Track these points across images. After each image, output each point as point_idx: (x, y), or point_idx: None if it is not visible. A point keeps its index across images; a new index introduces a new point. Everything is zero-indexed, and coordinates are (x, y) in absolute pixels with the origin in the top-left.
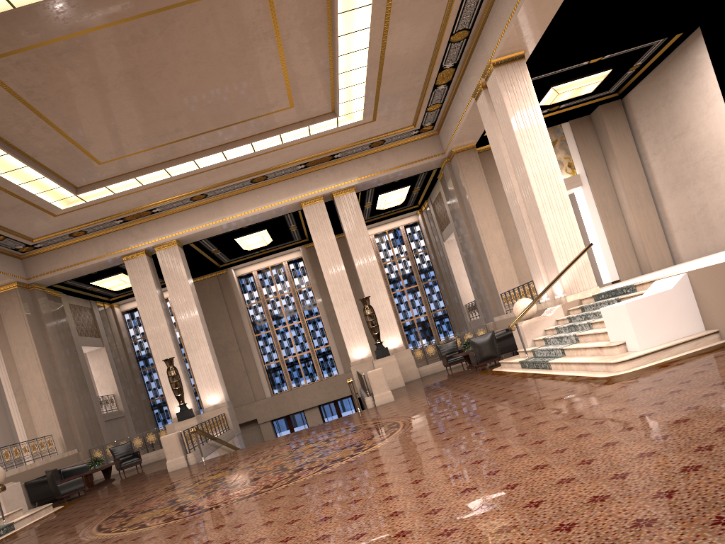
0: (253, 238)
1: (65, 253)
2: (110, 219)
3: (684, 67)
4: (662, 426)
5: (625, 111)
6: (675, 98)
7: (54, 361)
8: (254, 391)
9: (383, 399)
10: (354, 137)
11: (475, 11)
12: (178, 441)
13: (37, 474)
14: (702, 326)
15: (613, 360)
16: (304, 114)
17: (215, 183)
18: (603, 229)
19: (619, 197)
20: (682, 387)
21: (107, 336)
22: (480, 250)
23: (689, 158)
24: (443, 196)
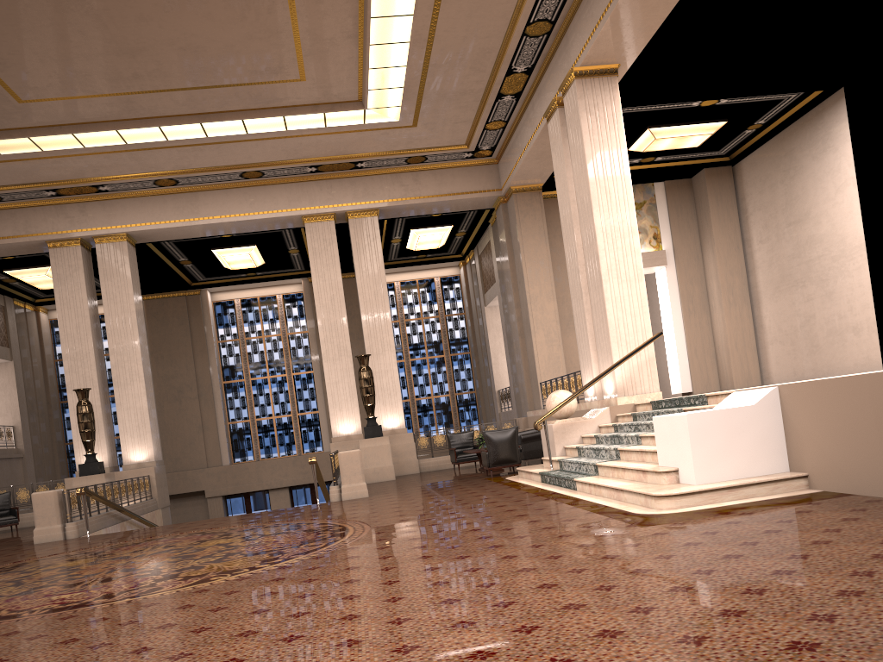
0: (236, 253)
1: None
2: (37, 188)
3: (815, 137)
4: (699, 617)
5: (735, 182)
6: (798, 174)
7: None
8: (208, 454)
9: (353, 493)
10: (386, 144)
11: None
12: (56, 503)
13: None
14: (787, 465)
15: (656, 492)
16: (319, 94)
17: (190, 167)
18: (683, 324)
19: (709, 289)
20: (744, 550)
21: (20, 347)
22: (525, 322)
23: (803, 253)
24: (492, 247)
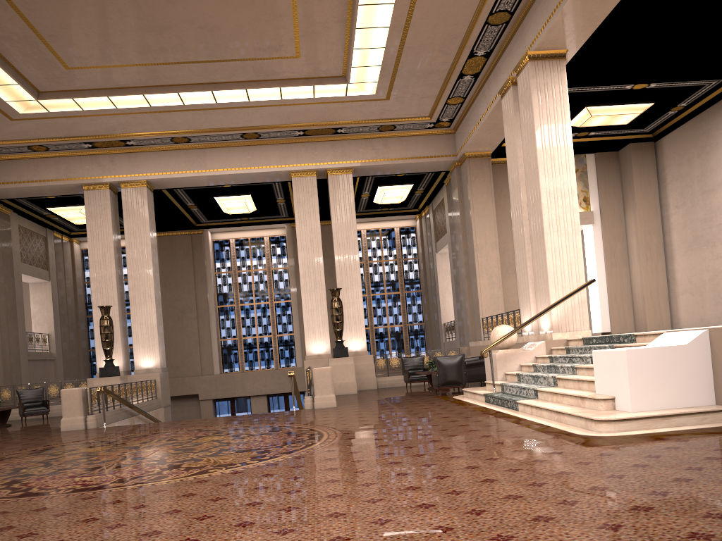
0: (234, 201)
1: (20, 167)
2: (77, 141)
3: None
4: (669, 538)
5: (656, 156)
6: (713, 150)
7: None
8: (203, 364)
9: (324, 403)
10: (362, 114)
11: None
12: (80, 398)
13: None
14: (713, 398)
15: (596, 417)
16: (310, 70)
17: (201, 127)
18: (605, 274)
19: (630, 245)
20: (691, 475)
21: (57, 270)
22: (471, 267)
23: (715, 218)
24: (445, 203)
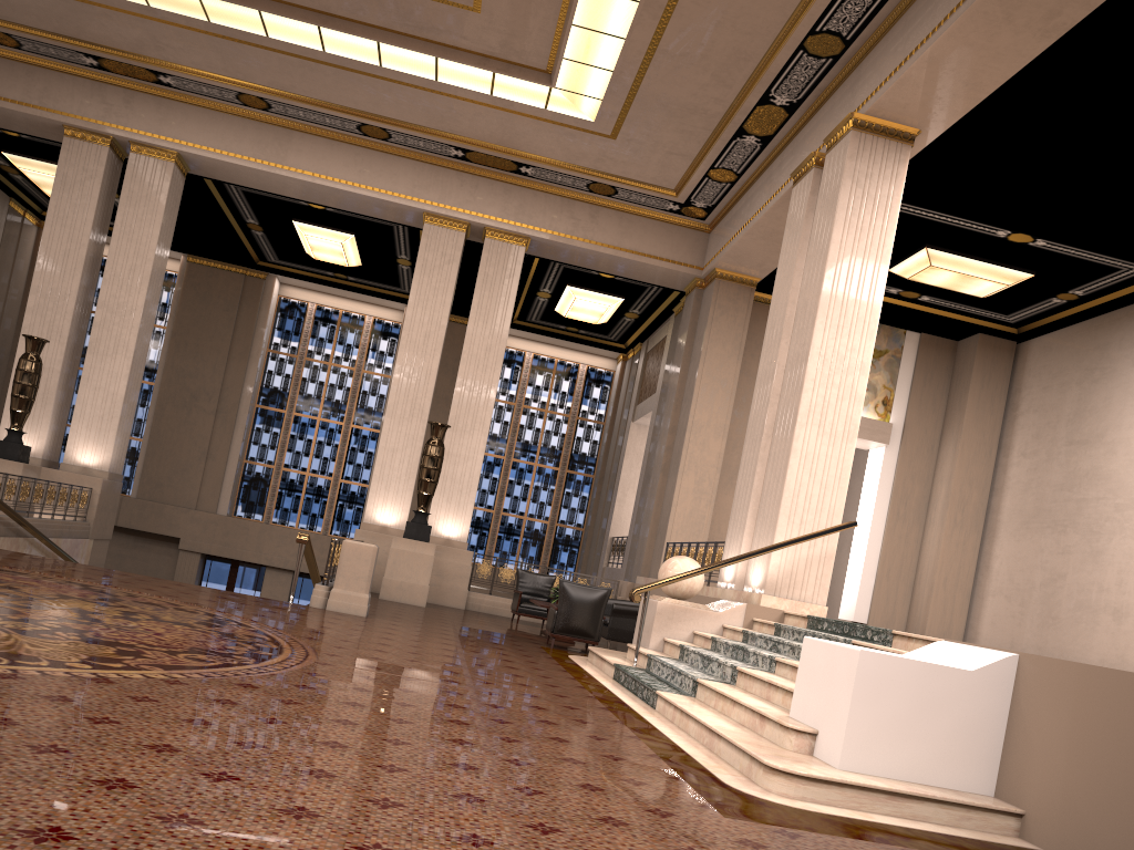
0: (325, 237)
1: None
2: (72, 46)
3: None
4: None
5: (1013, 365)
6: (1105, 378)
7: None
8: (203, 492)
9: (345, 604)
10: (567, 151)
11: (873, 6)
12: None
13: None
14: (992, 784)
15: (770, 760)
16: (494, 42)
17: (292, 90)
18: (884, 530)
19: (934, 495)
20: None
21: None
22: (674, 455)
23: (1077, 487)
24: (667, 345)
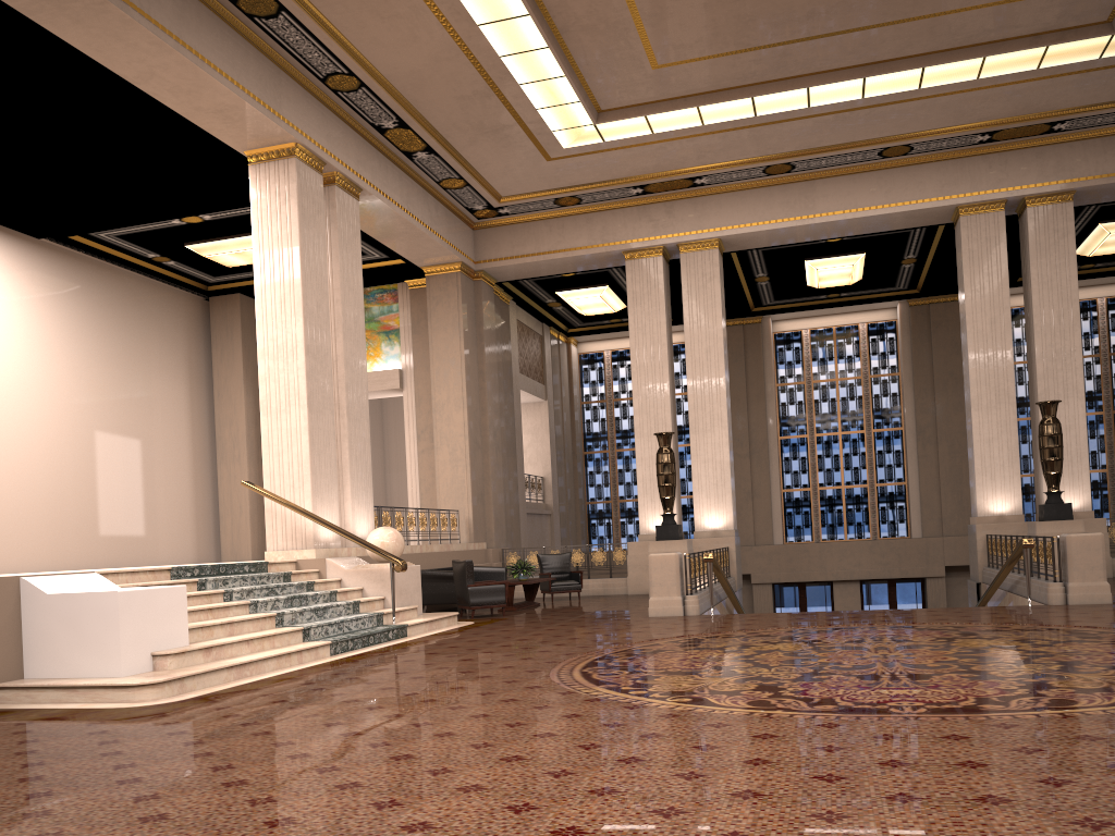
0: (836, 265)
1: (539, 232)
2: (625, 184)
3: None
4: None
5: None
6: None
7: (484, 400)
8: (756, 528)
9: (1087, 596)
10: (1114, 90)
11: None
12: (676, 569)
13: (431, 563)
14: None
15: None
16: (1050, 18)
17: (818, 145)
18: None
19: None
20: None
21: (553, 385)
22: None
23: None
24: None
